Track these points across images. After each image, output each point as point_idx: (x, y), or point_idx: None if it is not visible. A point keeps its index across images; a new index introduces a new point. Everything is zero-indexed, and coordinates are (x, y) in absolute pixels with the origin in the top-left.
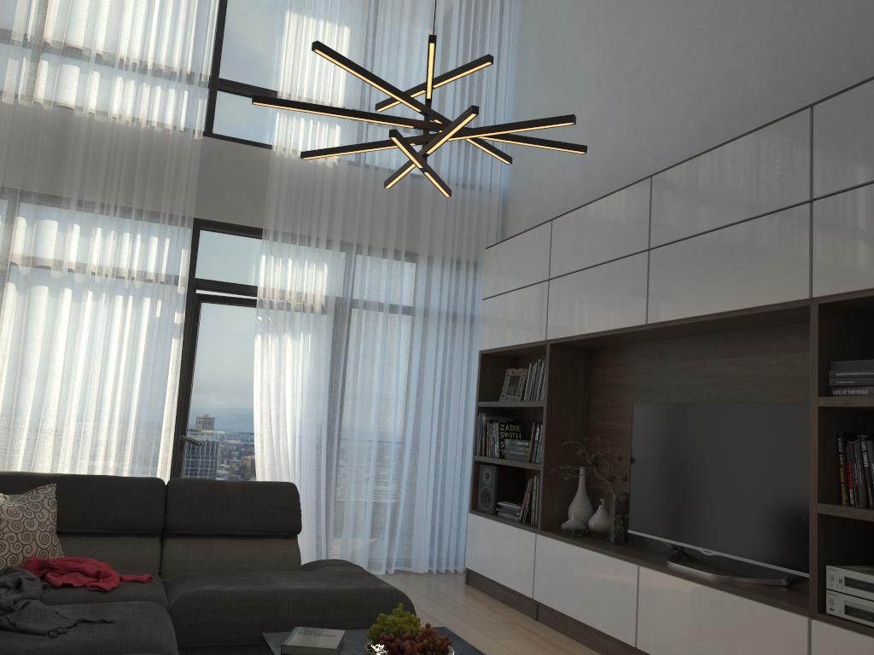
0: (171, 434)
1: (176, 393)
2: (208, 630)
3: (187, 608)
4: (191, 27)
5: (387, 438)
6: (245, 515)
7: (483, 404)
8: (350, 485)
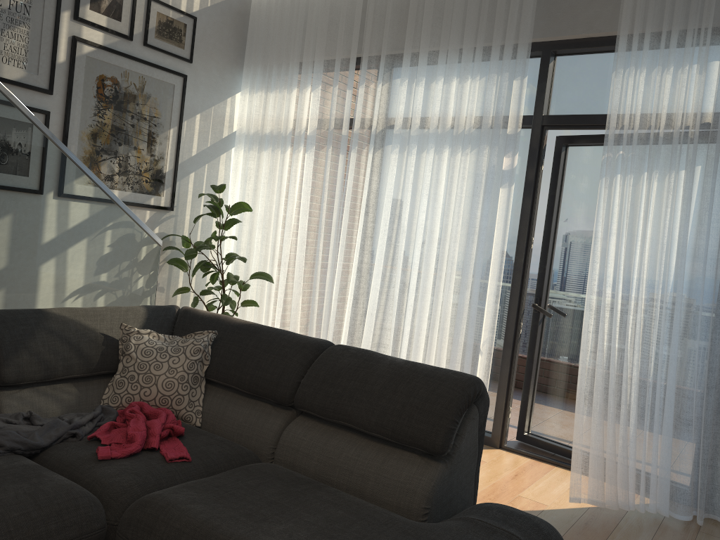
0: (493, 299)
1: (500, 252)
2: None
3: (132, 514)
4: None
5: None
6: (374, 409)
7: None
8: None
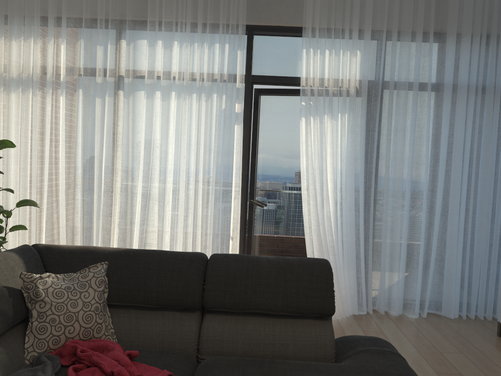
0: (238, 201)
1: (240, 169)
2: None
3: None
4: None
5: (419, 203)
6: (277, 296)
7: None
8: (385, 242)
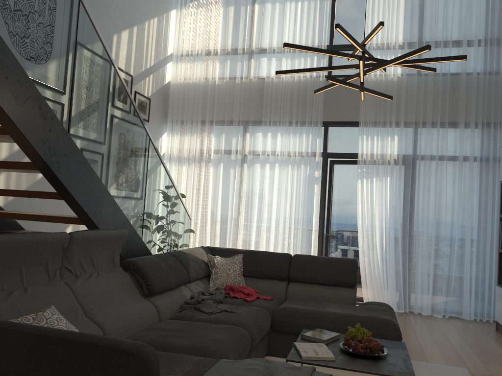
0: (316, 233)
1: (317, 212)
2: (289, 325)
3: (279, 313)
4: (315, 23)
5: (440, 237)
6: (326, 274)
7: None
8: (416, 263)
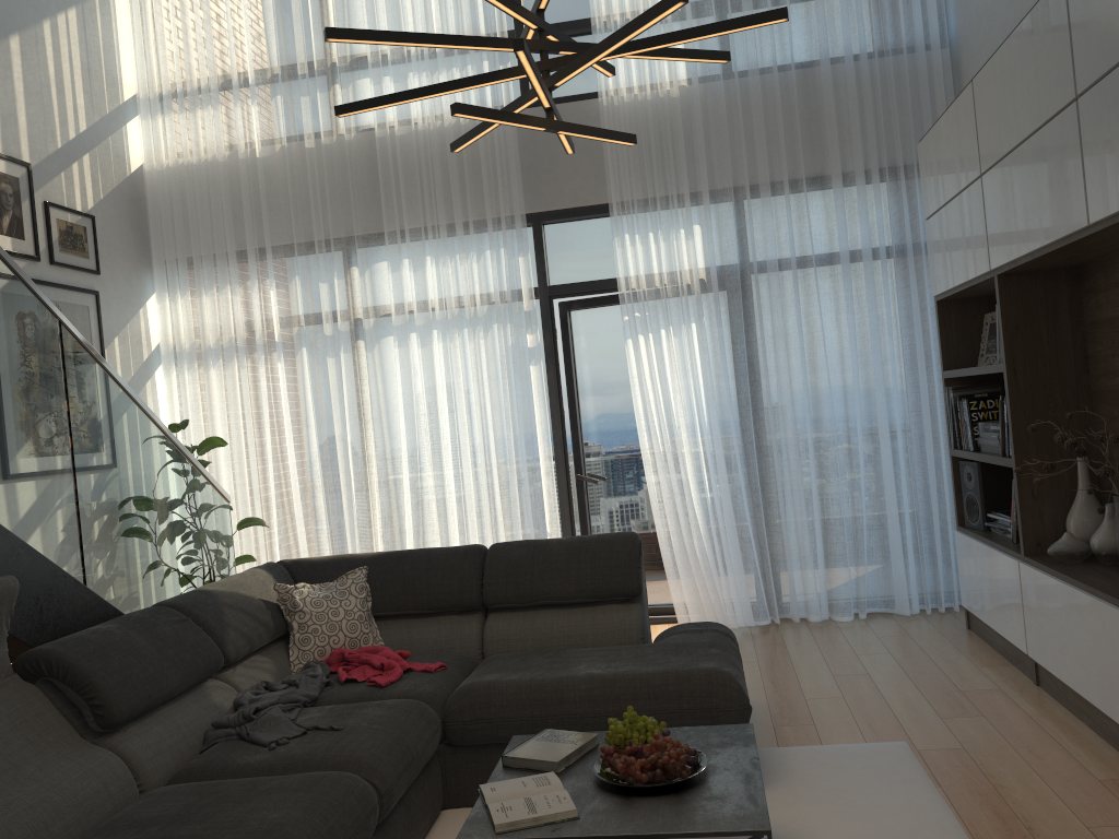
0: (550, 477)
1: (546, 429)
2: (485, 727)
3: (460, 703)
4: None
5: (825, 442)
6: (569, 580)
7: (948, 375)
8: (783, 510)
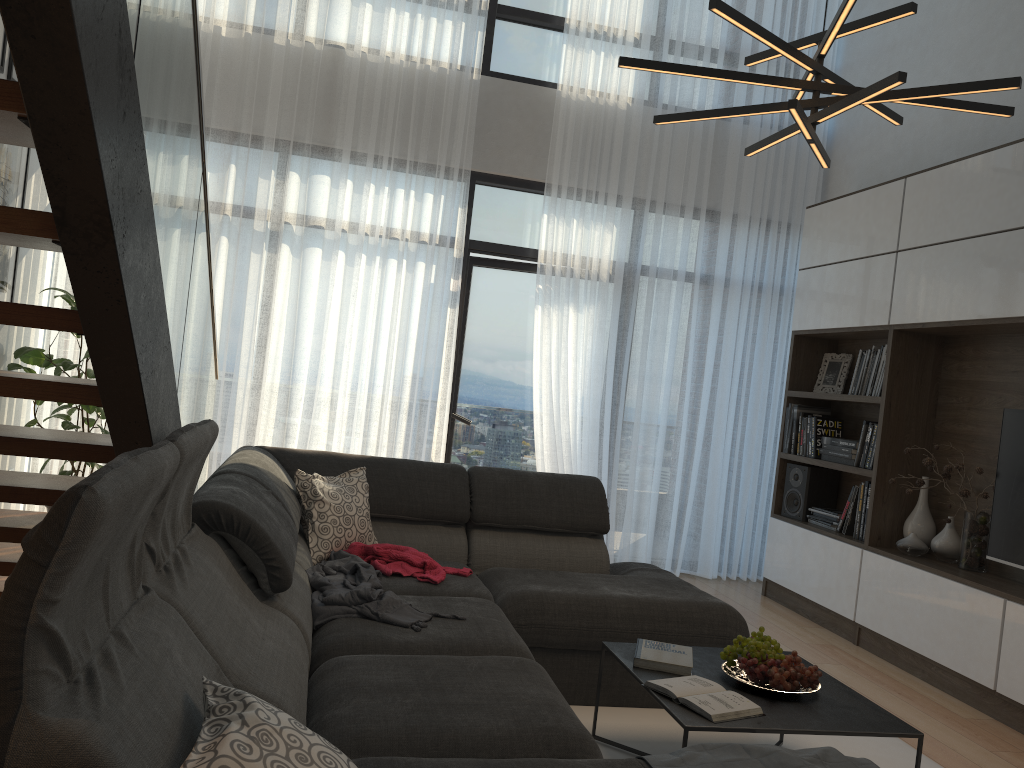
0: (446, 412)
1: (451, 368)
2: (537, 632)
3: (516, 607)
4: None
5: (677, 427)
6: (551, 510)
7: (795, 394)
8: (634, 477)
